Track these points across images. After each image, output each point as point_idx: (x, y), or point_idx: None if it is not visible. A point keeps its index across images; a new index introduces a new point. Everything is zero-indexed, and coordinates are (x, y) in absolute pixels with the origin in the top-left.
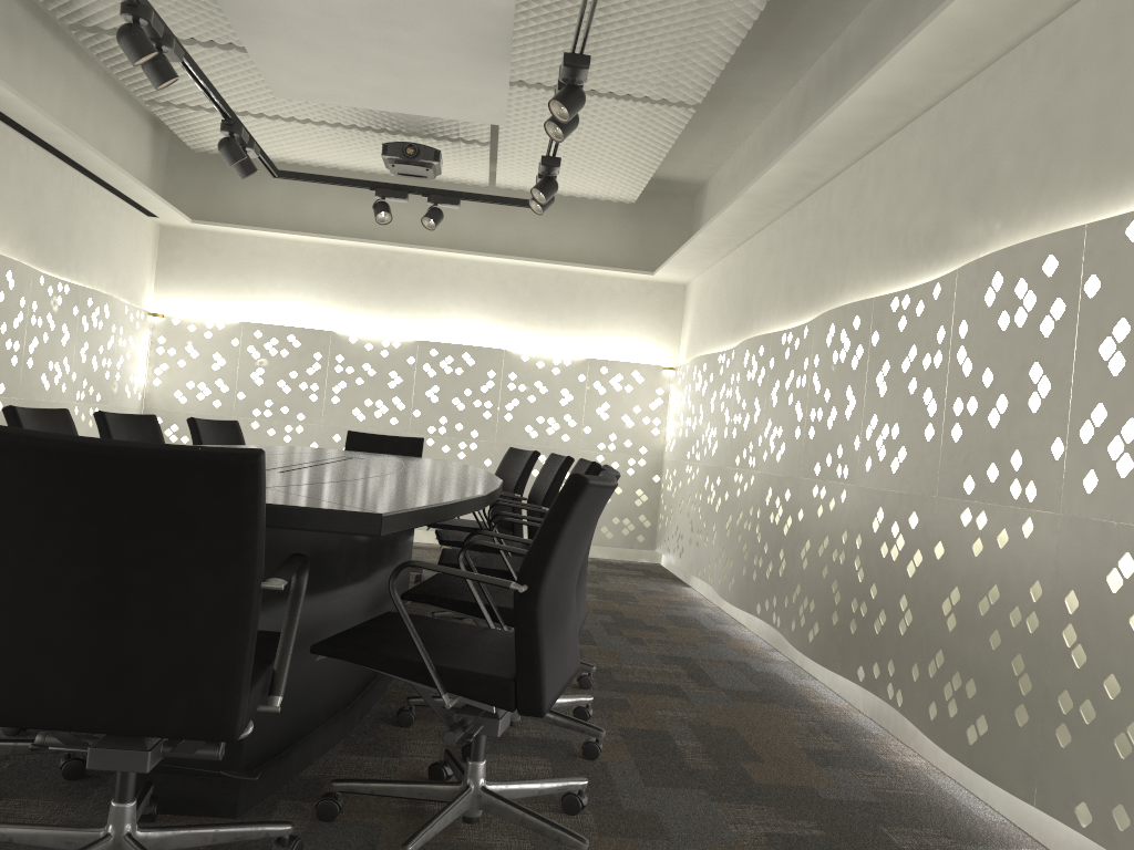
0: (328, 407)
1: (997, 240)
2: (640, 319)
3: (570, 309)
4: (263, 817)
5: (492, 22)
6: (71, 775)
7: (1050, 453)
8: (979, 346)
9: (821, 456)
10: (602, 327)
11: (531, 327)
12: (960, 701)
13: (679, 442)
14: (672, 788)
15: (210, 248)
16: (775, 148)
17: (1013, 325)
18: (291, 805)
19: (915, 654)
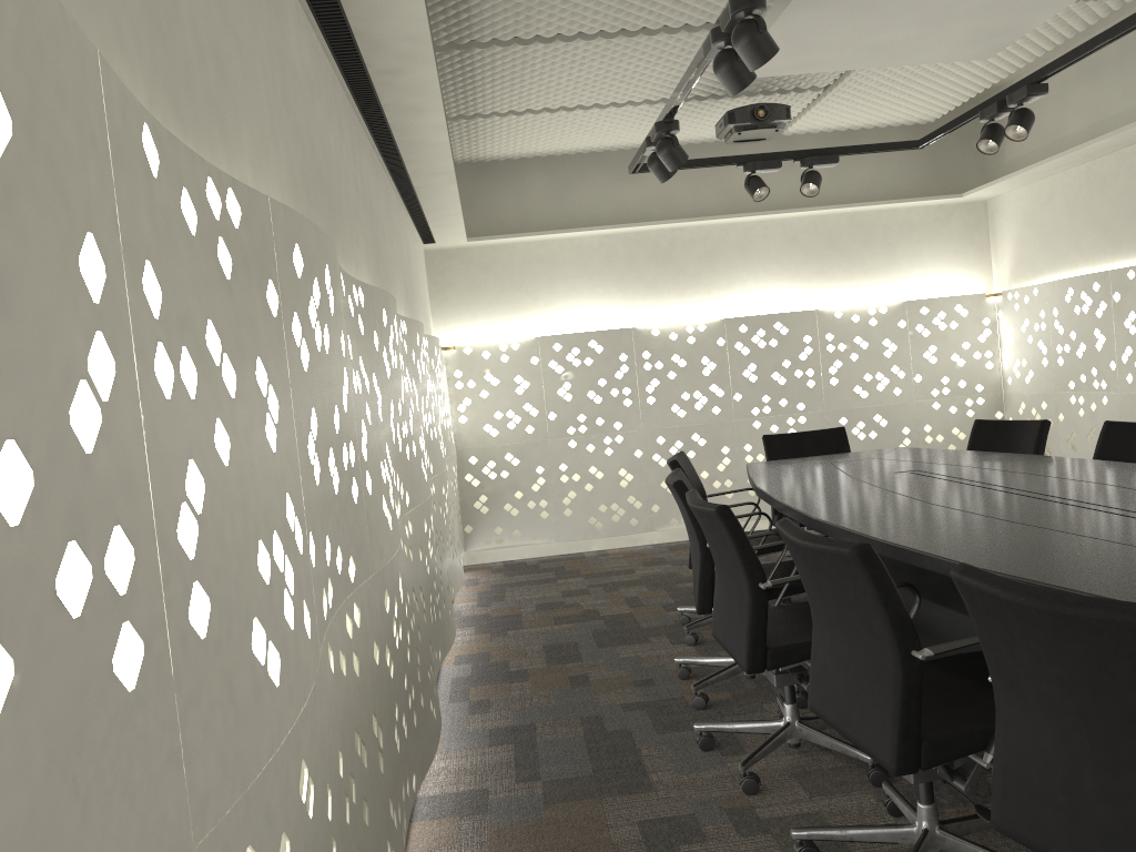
0: (644, 410)
1: None
2: (944, 247)
3: (870, 252)
4: None
5: None
6: None
7: None
8: None
9: None
10: (907, 264)
11: (831, 280)
12: None
13: (1045, 372)
14: None
15: (482, 264)
16: None
17: None
18: None
19: None
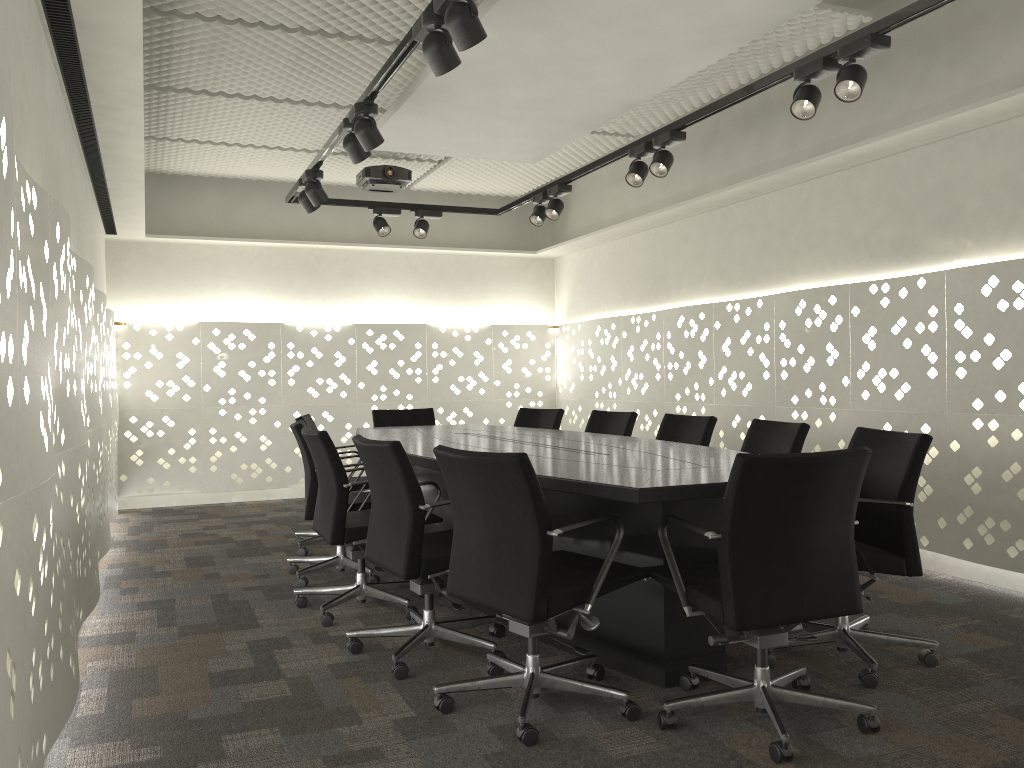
0: (286, 389)
1: (970, 252)
2: (523, 289)
3: (470, 285)
4: (736, 674)
5: (615, 108)
6: (600, 677)
7: None
8: (978, 320)
9: (798, 391)
10: (496, 298)
11: (440, 303)
12: (996, 534)
13: (581, 385)
14: (876, 615)
15: (156, 258)
16: (678, 162)
17: (1012, 308)
18: (733, 665)
19: (939, 512)
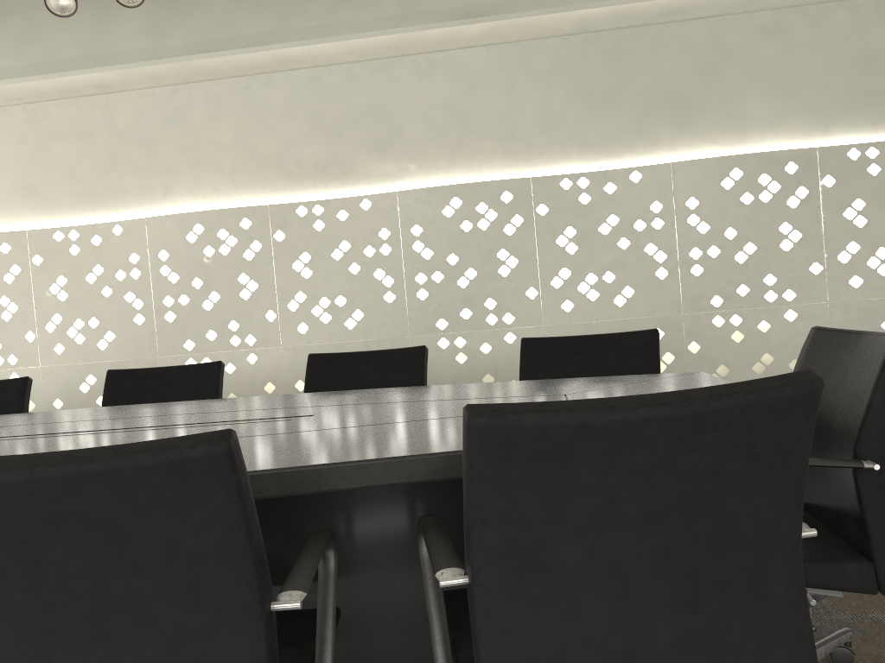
0: None
1: (414, 175)
2: None
3: None
4: None
5: None
6: None
7: (525, 296)
8: (440, 241)
9: (195, 334)
10: None
11: None
12: None
13: None
14: None
15: None
16: None
17: (477, 229)
18: None
19: None
